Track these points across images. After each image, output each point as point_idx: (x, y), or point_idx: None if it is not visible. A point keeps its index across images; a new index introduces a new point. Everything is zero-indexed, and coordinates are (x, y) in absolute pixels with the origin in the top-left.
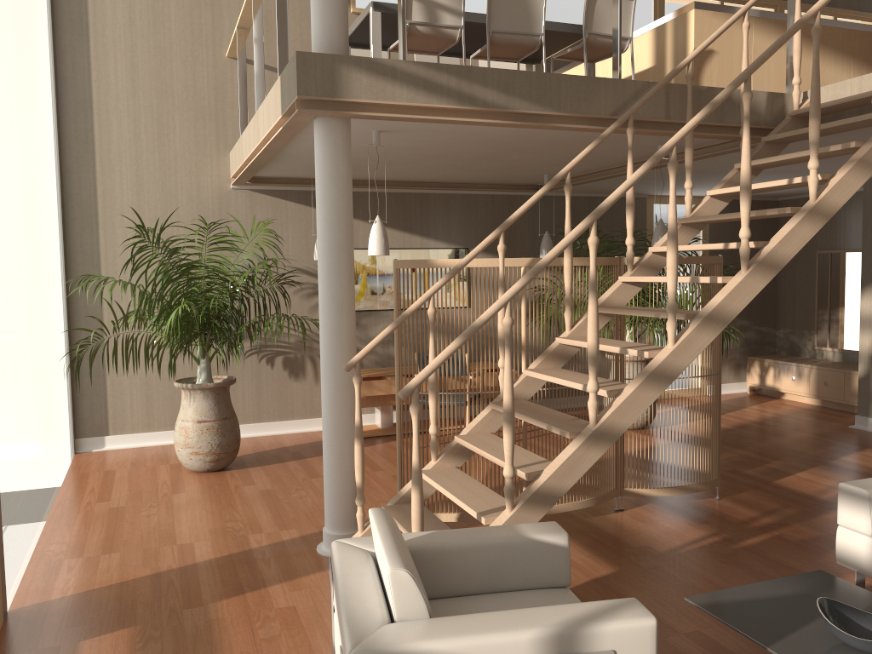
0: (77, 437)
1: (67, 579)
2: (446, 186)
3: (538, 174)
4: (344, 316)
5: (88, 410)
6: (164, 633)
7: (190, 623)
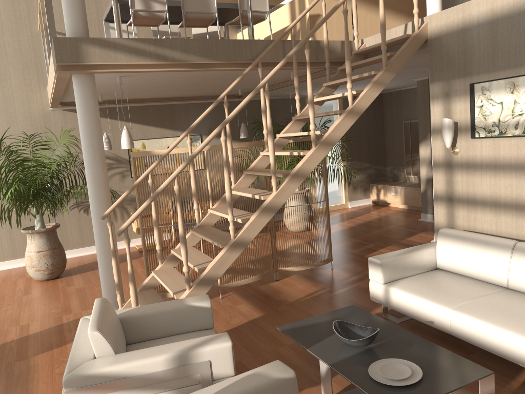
0: None
1: None
2: (184, 99)
3: (235, 89)
4: (101, 187)
5: None
6: (1, 376)
7: (17, 369)
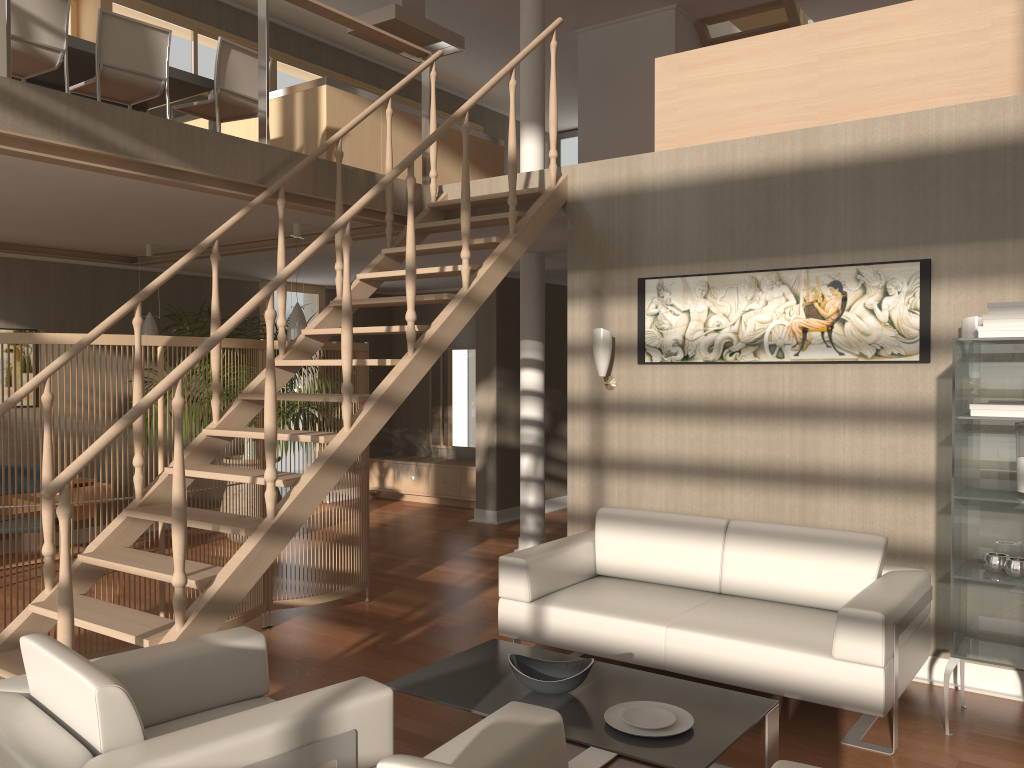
0: None
1: None
2: (7, 247)
3: (139, 243)
4: None
5: None
6: None
7: None
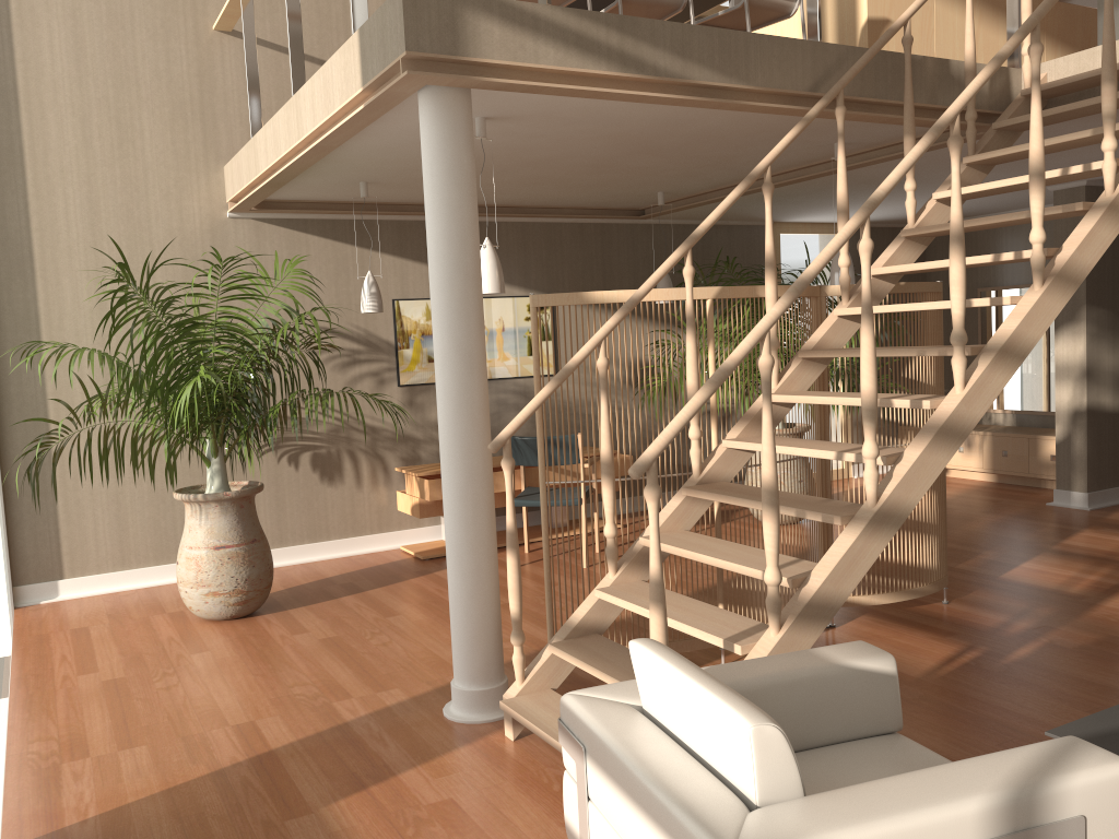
0: (15, 584)
1: (79, 793)
2: (522, 211)
3: (651, 191)
4: (475, 375)
5: (32, 544)
6: None
7: None
